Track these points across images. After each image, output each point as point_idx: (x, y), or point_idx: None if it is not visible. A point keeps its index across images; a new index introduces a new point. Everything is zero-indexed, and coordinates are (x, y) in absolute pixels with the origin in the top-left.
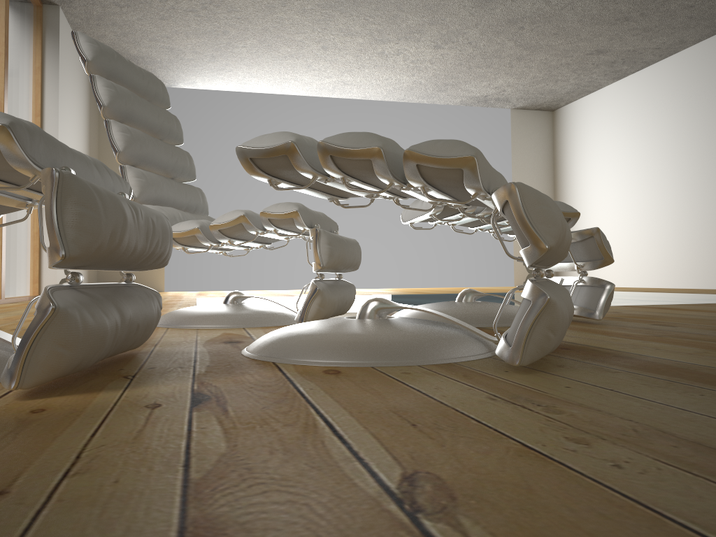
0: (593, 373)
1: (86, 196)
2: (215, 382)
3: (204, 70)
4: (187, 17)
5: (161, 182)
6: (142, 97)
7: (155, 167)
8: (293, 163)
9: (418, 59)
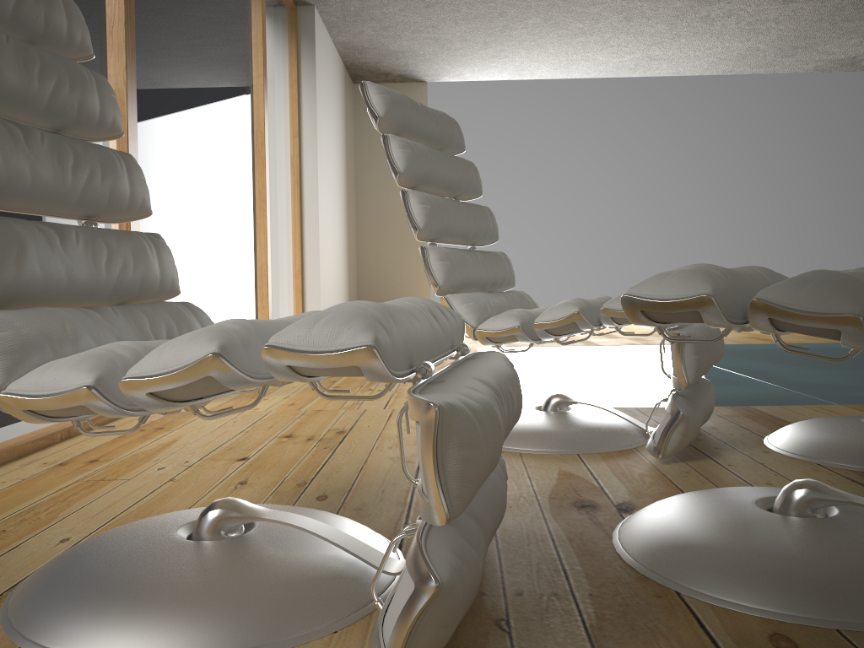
0: None
1: (468, 432)
2: None
3: (474, 59)
4: (456, 1)
5: (467, 260)
6: (434, 145)
7: (455, 237)
8: (705, 320)
9: (757, 20)
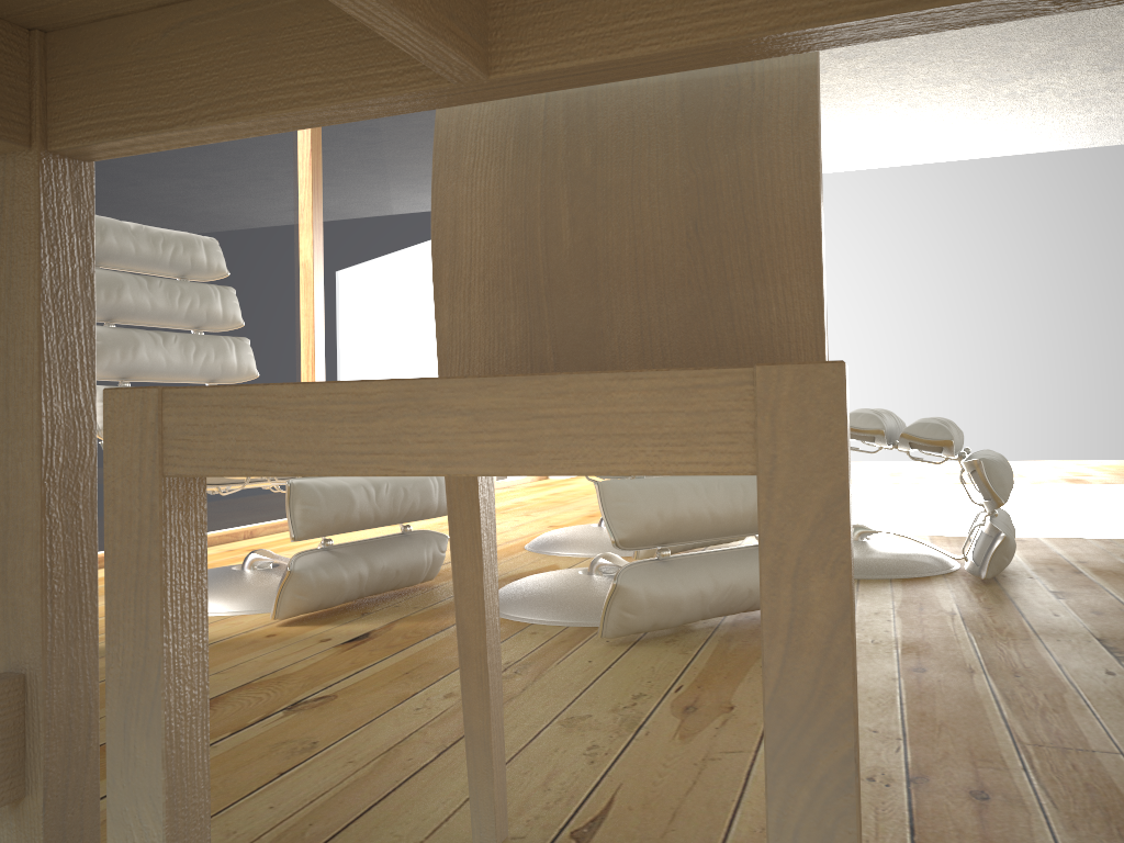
0: (662, 652)
1: (309, 497)
2: (399, 625)
3: None
4: None
5: None
6: None
7: None
8: None
9: (1083, 90)
